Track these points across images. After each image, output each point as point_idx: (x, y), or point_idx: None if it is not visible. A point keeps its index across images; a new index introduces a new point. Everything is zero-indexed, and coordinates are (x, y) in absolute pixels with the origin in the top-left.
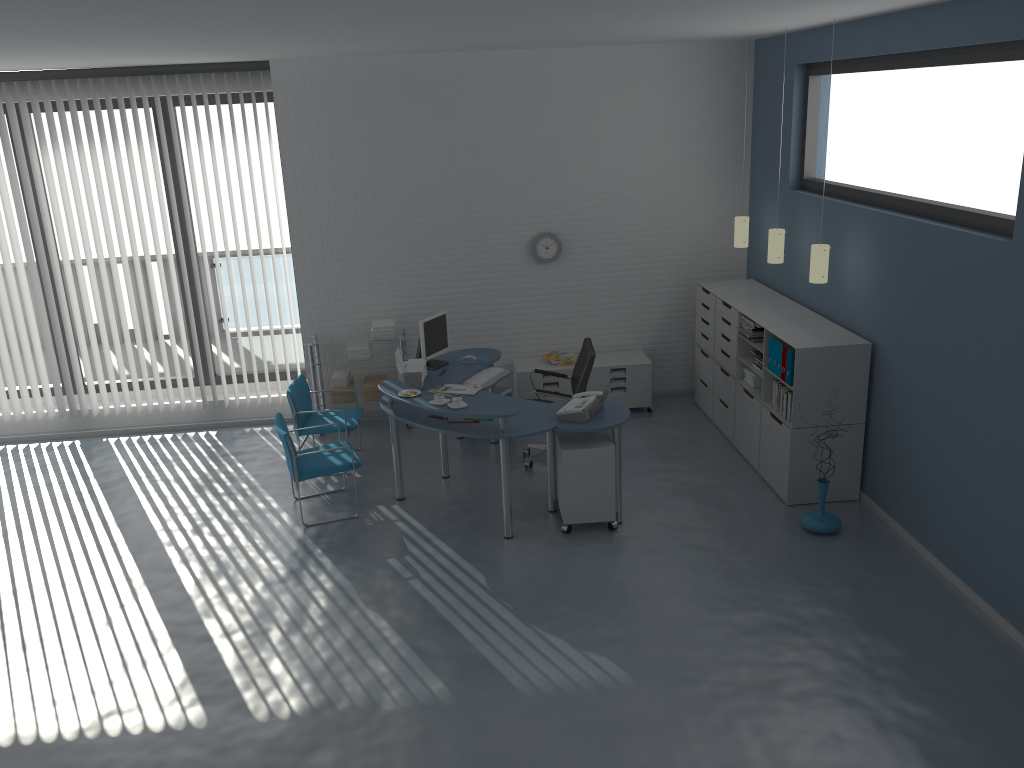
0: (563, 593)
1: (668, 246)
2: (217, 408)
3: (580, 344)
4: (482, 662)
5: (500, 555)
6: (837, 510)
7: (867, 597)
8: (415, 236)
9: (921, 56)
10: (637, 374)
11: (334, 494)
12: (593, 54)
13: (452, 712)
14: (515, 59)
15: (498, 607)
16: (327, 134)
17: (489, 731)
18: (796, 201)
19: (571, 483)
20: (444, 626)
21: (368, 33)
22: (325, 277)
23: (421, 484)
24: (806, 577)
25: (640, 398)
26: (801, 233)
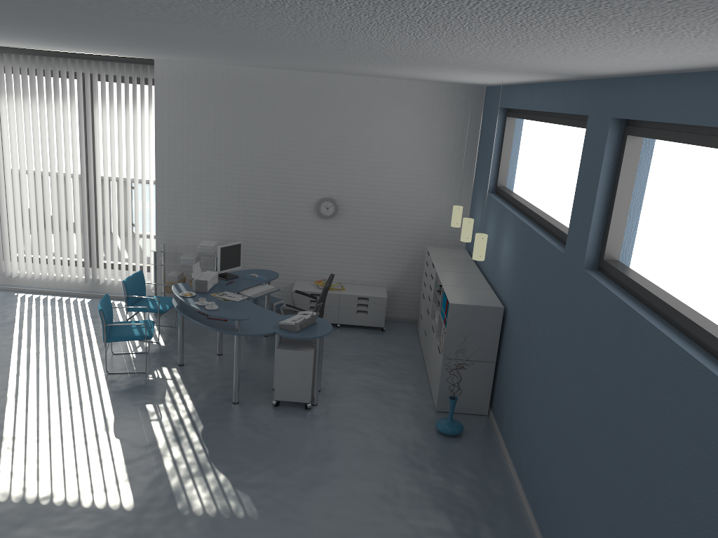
0: (248, 447)
1: (412, 218)
2: (96, 284)
3: (344, 277)
4: (166, 485)
5: (222, 414)
6: (468, 420)
7: (451, 485)
8: (239, 188)
9: (550, 115)
10: (376, 303)
11: (139, 354)
12: (373, 82)
13: (126, 516)
14: (319, 79)
15: (199, 449)
16: (187, 112)
17: (142, 533)
18: (489, 201)
19: (281, 372)
20: (156, 456)
21: (176, 52)
22: (175, 207)
23: (200, 357)
24: (418, 464)
25: (377, 320)
26: (488, 223)
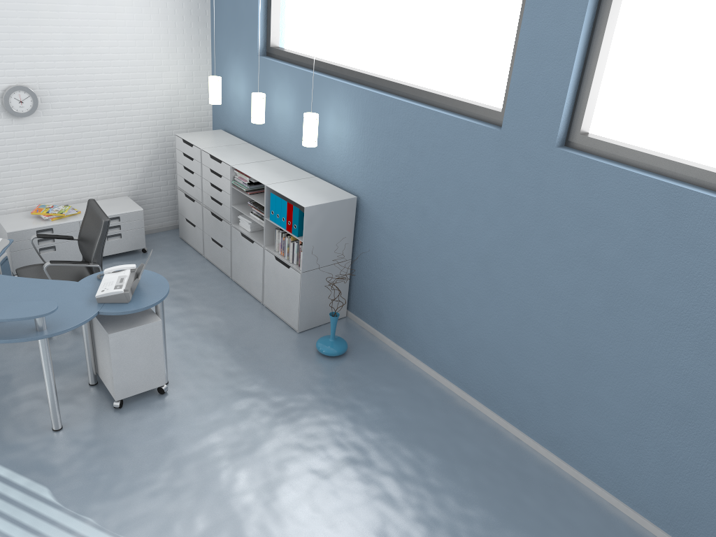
0: (144, 485)
1: (144, 100)
2: None
3: (67, 195)
4: None
5: (57, 455)
6: (336, 330)
7: (393, 411)
8: None
9: None
10: (131, 221)
11: None
12: None
13: None
14: None
15: (80, 526)
16: None
17: None
18: (267, 67)
19: (121, 362)
20: None
21: None
22: None
23: None
24: (343, 403)
25: (135, 242)
26: (274, 96)
